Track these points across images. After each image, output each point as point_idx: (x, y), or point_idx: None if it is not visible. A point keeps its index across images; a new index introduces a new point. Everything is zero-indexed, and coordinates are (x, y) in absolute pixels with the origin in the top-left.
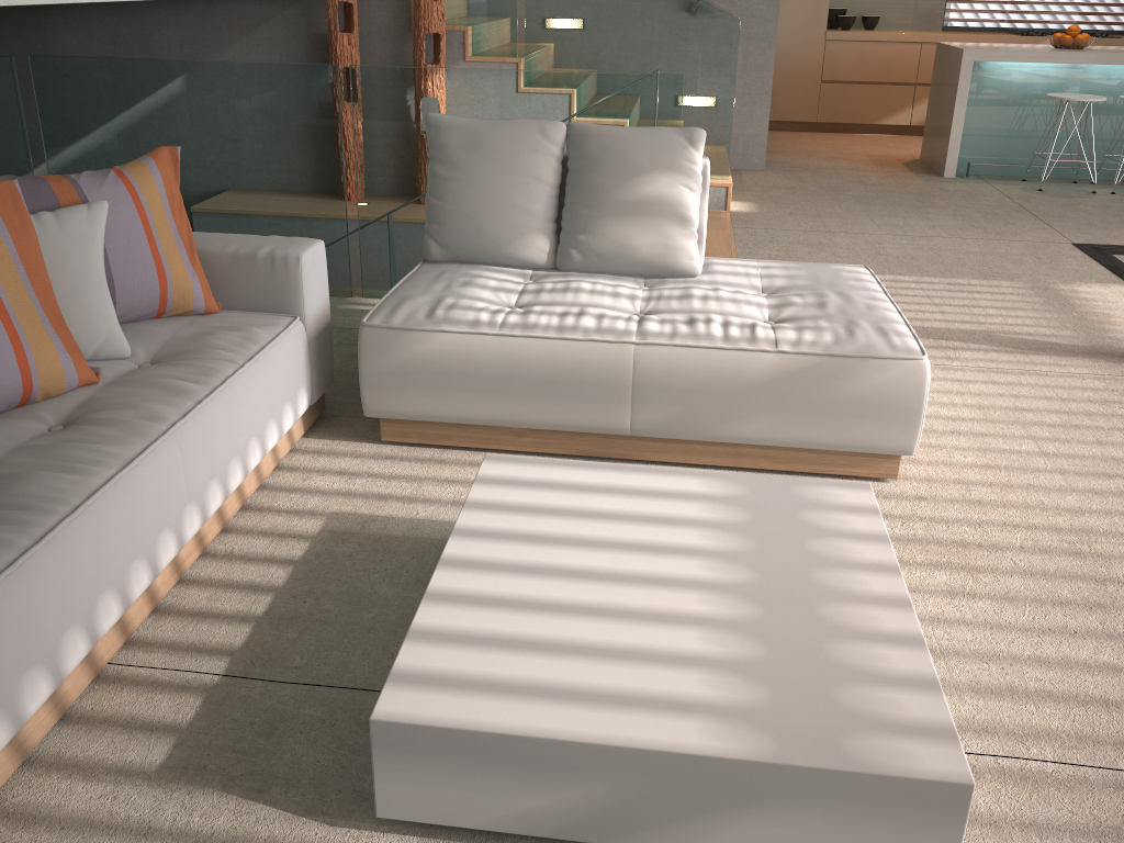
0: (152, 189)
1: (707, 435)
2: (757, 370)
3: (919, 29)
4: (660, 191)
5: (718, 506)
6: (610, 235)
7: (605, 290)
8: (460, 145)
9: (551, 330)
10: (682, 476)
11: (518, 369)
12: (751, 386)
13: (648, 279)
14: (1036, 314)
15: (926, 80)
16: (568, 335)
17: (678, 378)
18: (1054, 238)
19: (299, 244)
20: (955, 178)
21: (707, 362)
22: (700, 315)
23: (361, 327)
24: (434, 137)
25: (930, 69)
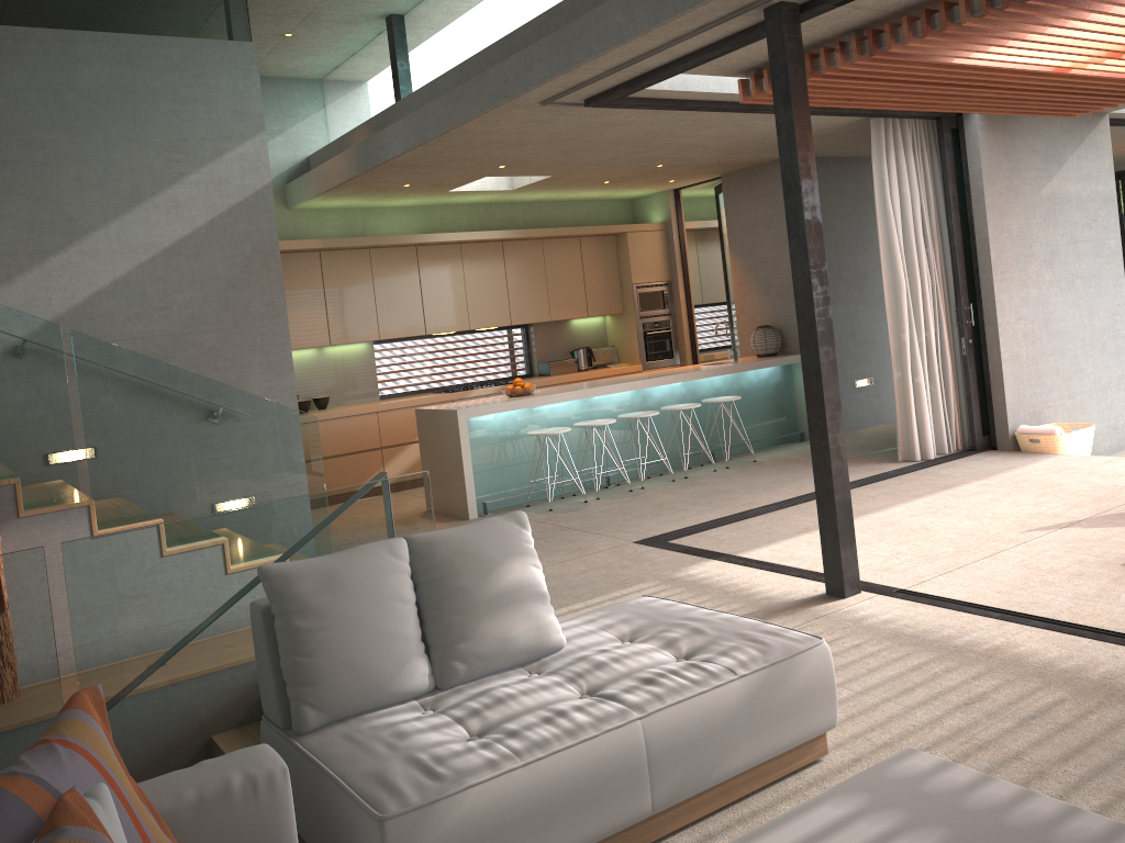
0: (106, 749)
1: (709, 782)
2: (732, 700)
3: (362, 401)
4: (518, 576)
5: (875, 815)
6: (490, 633)
7: (530, 686)
8: (318, 589)
9: (565, 738)
10: (813, 809)
11: (551, 793)
12: (731, 717)
13: (526, 666)
14: (697, 599)
15: (389, 442)
16: (582, 735)
17: (680, 735)
18: (617, 542)
19: (262, 755)
20: (479, 517)
21: (697, 710)
22: (643, 673)
23: (381, 823)
24: (283, 589)
25: (390, 433)
